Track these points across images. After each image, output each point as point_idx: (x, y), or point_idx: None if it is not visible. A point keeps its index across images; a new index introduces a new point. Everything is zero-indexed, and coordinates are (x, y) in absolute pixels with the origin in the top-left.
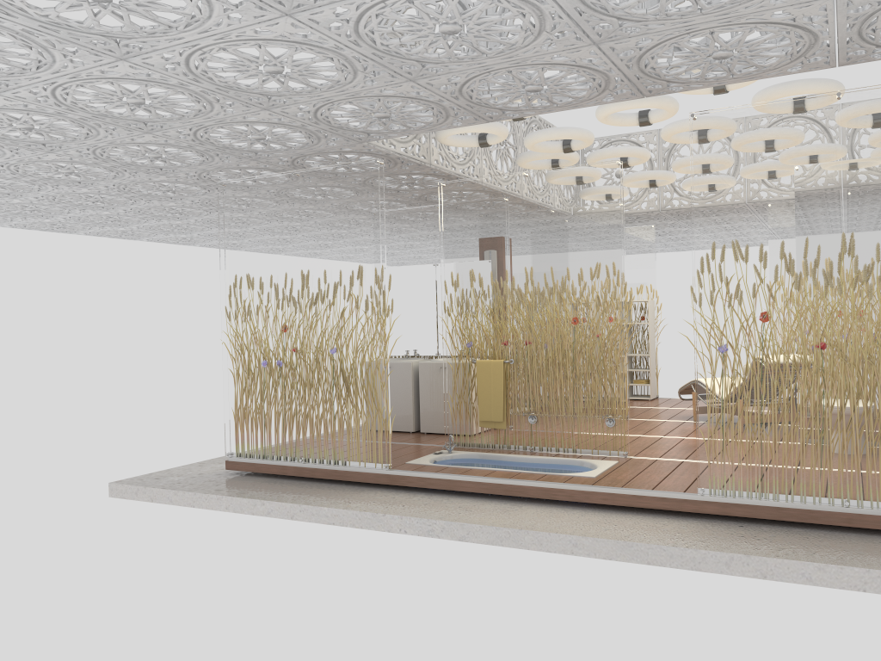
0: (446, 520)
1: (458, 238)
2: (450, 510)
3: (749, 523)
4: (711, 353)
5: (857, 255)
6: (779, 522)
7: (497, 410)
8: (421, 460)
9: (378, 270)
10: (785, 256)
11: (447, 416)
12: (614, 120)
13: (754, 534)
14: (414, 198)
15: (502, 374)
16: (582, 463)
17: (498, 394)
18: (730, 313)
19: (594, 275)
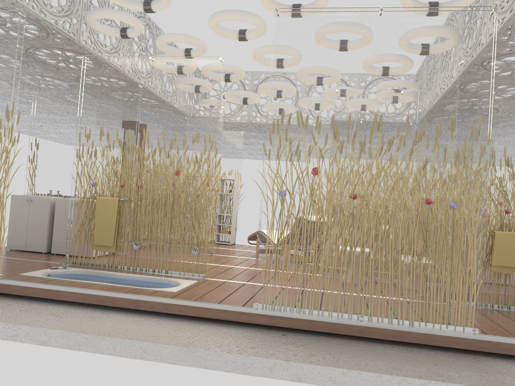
0: (32, 325)
1: (94, 101)
2: (41, 317)
3: (289, 332)
4: (274, 196)
5: (384, 130)
6: (311, 332)
7: (109, 237)
8: (34, 272)
9: (9, 105)
10: (334, 125)
11: (69, 240)
12: (221, 31)
13: (293, 341)
14: (73, 79)
15: (116, 209)
16: (170, 281)
17: (111, 224)
18: (290, 166)
19: (195, 140)
